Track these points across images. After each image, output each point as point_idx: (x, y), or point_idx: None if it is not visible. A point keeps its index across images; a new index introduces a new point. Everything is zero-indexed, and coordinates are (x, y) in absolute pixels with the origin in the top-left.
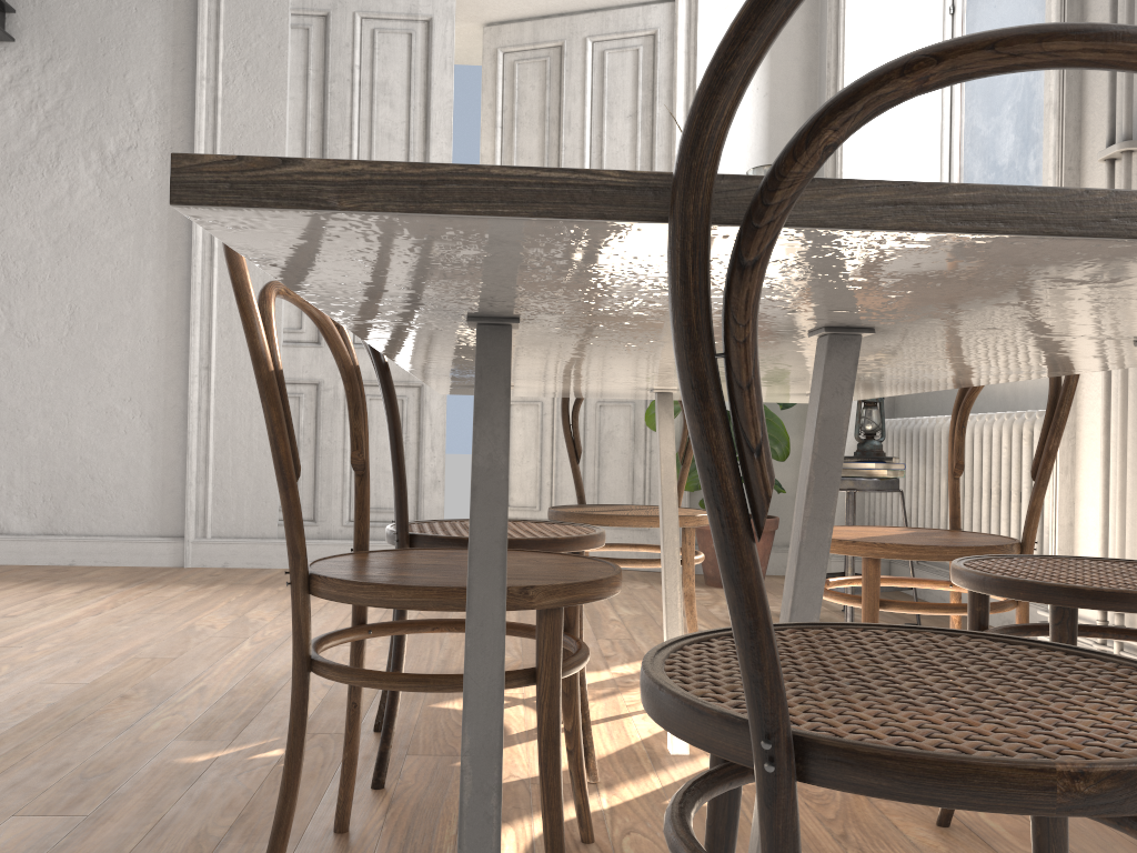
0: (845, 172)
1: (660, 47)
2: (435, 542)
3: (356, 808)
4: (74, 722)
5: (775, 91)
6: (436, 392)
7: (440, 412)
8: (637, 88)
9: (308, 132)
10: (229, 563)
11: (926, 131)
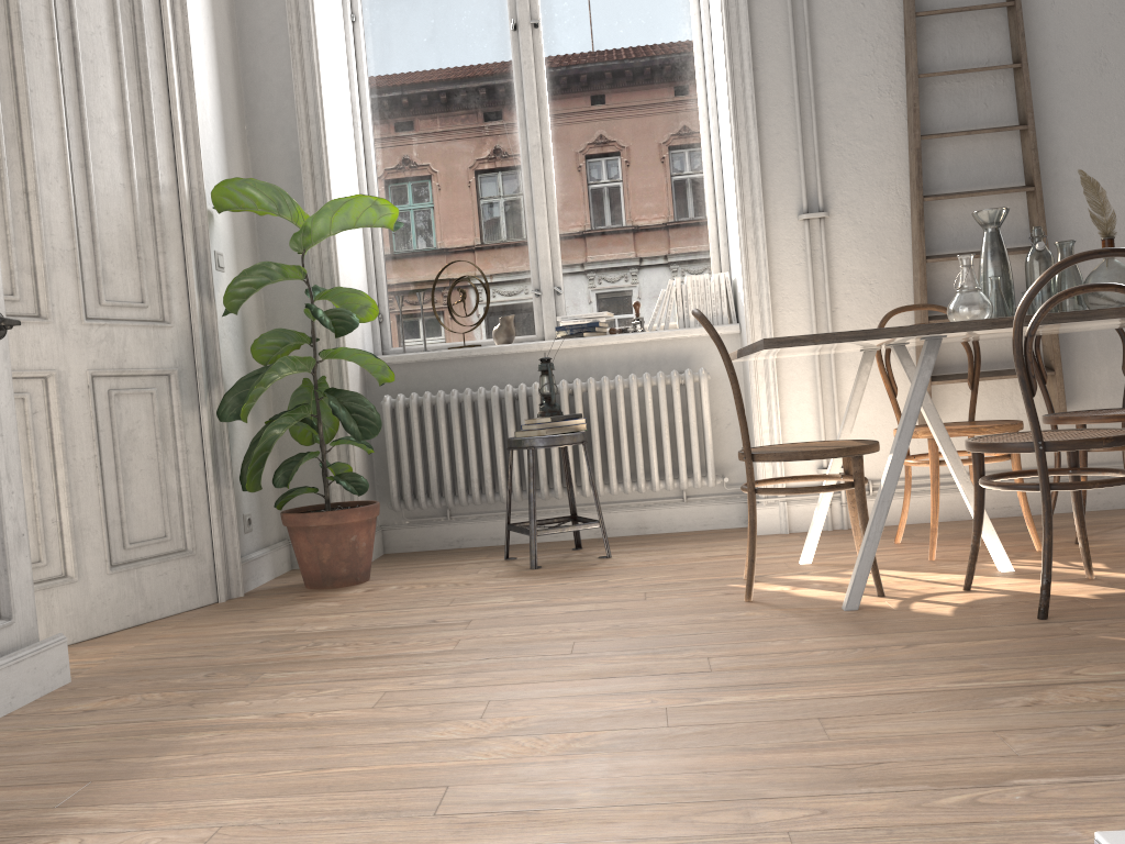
0: (329, 147)
1: None
2: None
3: None
4: None
5: (217, 27)
6: (2, 376)
7: (9, 412)
8: None
9: None
10: None
11: (349, 125)
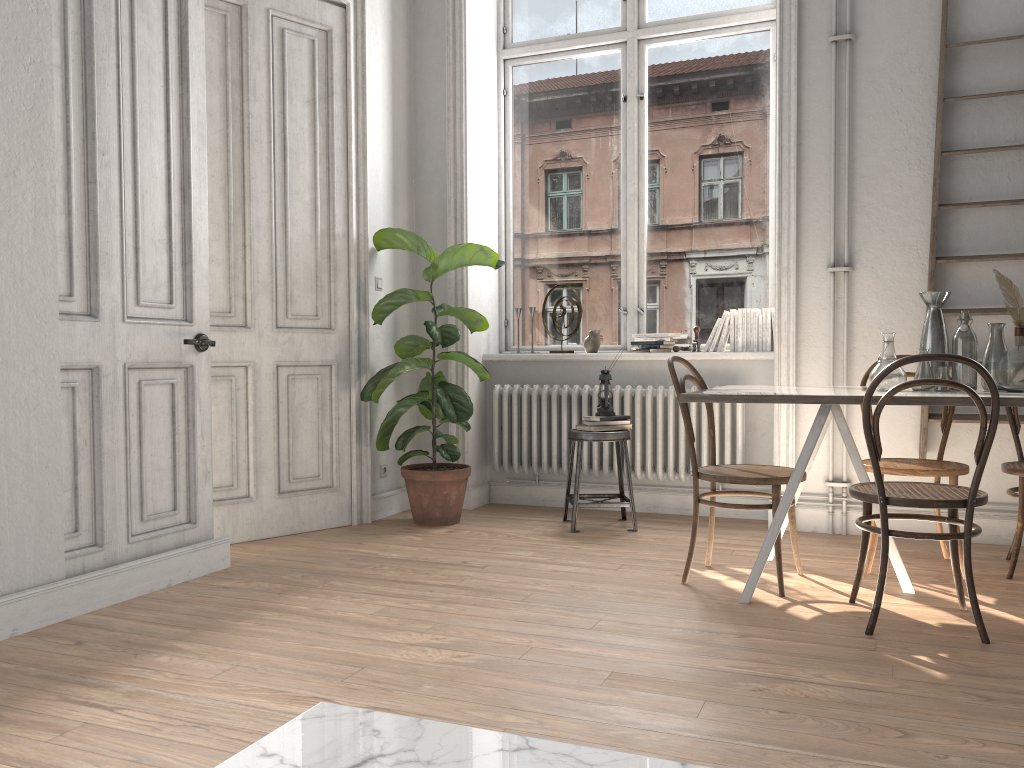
0: (469, 197)
1: (334, 46)
2: (981, 501)
3: (1022, 648)
4: (843, 703)
5: (395, 112)
6: (203, 373)
7: (207, 395)
8: (315, 77)
9: (69, 32)
10: (18, 629)
11: (493, 175)
